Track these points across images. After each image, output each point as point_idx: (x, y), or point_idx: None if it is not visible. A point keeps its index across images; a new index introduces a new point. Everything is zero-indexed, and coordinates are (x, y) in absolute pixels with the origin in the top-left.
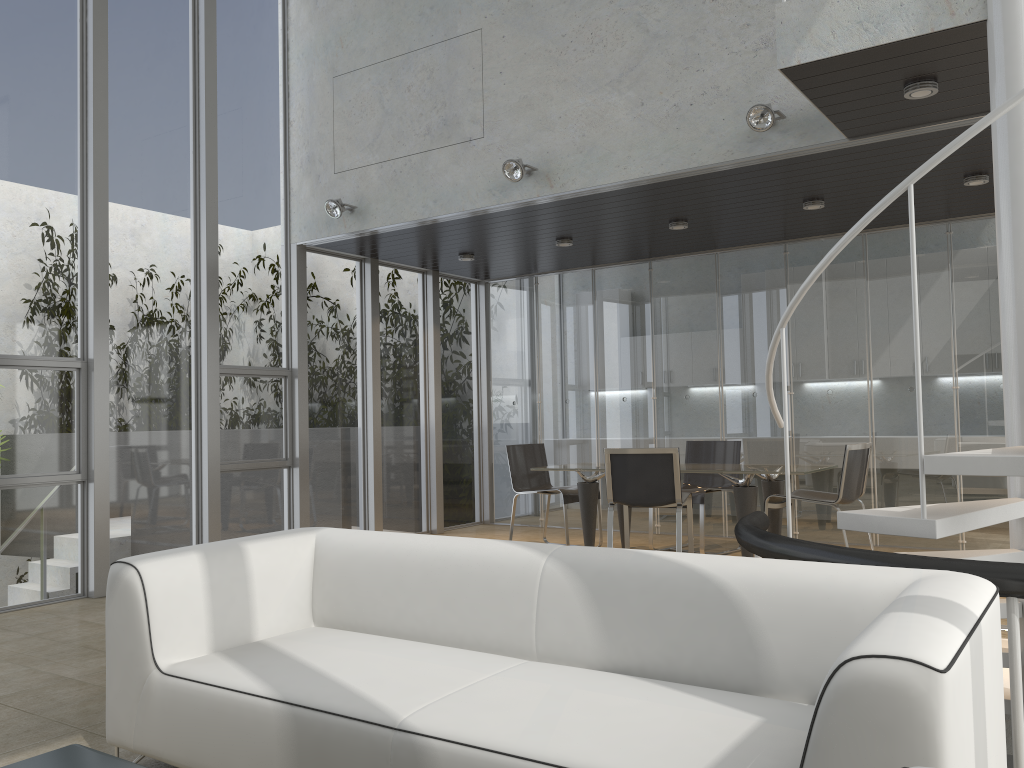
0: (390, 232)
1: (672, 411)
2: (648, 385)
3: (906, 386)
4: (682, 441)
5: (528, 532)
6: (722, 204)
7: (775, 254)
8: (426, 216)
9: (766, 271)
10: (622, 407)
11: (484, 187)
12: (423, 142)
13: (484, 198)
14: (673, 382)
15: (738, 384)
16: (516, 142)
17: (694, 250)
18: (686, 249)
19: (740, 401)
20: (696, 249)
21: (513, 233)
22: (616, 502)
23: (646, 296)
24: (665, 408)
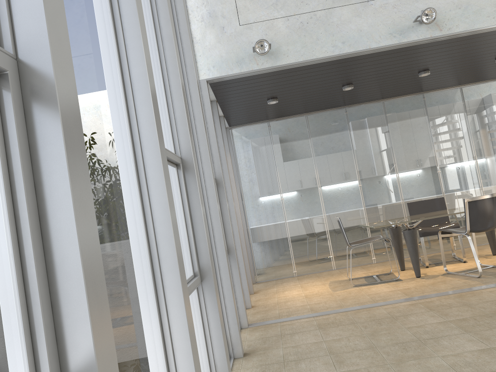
0: (287, 69)
1: (372, 191)
2: (355, 178)
3: (495, 160)
4: (380, 207)
5: (302, 279)
6: (474, 55)
7: (418, 99)
8: (336, 53)
9: (414, 109)
10: (339, 194)
11: (385, 32)
12: (325, 2)
13: (387, 39)
14: (370, 175)
15: (407, 171)
16: (407, 2)
17: (377, 99)
18: (376, 98)
19: (410, 180)
20: (379, 98)
21: (342, 76)
22: (470, 232)
23: (346, 128)
24: (368, 190)
